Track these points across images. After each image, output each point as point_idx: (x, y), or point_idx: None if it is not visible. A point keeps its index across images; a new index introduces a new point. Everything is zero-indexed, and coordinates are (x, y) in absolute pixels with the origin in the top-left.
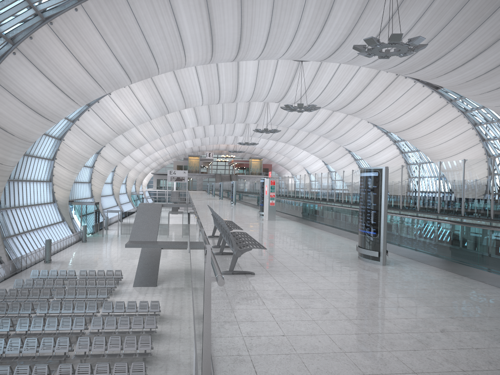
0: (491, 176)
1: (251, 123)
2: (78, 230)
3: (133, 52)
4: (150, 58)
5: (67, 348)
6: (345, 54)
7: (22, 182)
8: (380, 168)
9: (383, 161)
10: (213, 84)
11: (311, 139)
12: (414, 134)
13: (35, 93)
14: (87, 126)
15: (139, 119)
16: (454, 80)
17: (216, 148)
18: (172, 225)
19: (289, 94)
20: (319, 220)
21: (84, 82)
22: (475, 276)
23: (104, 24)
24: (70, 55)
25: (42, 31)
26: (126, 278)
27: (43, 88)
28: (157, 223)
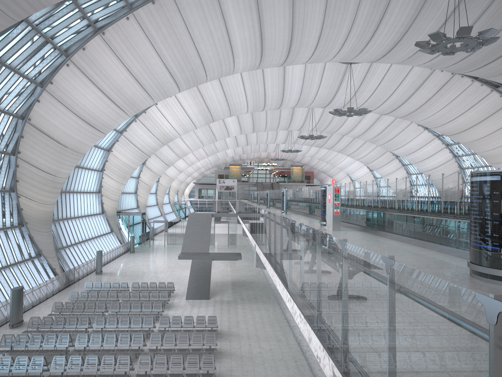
0: None
1: (294, 130)
2: (126, 240)
3: (182, 60)
4: (199, 66)
5: (128, 367)
6: (401, 54)
7: (73, 193)
8: None
9: (435, 166)
10: (259, 91)
11: (356, 145)
12: (471, 136)
13: (87, 104)
14: (134, 137)
15: (184, 129)
16: None
17: (257, 156)
18: (217, 235)
19: (337, 98)
20: (394, 231)
21: (134, 92)
22: None
23: (154, 32)
24: (121, 65)
25: (94, 42)
26: (177, 290)
27: (95, 99)
28: (209, 234)
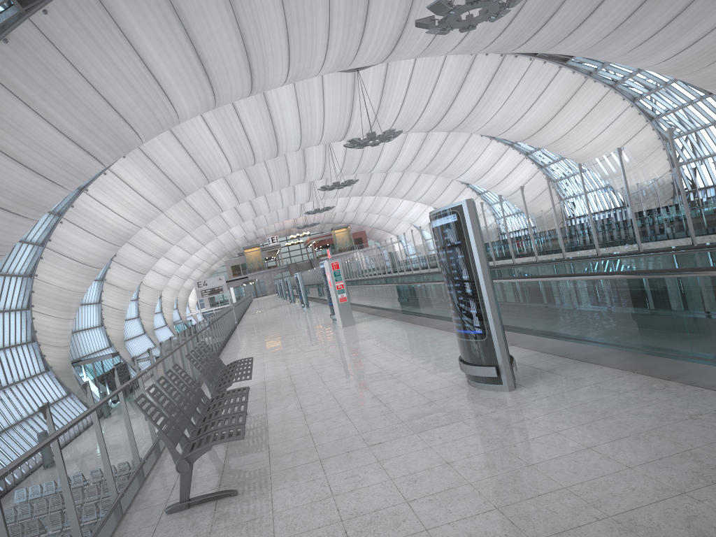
0: (674, 166)
1: (315, 180)
2: None
3: (87, 118)
4: (118, 121)
5: None
6: (415, 42)
7: None
8: (457, 204)
9: (518, 186)
10: (238, 137)
11: (409, 180)
12: (550, 135)
13: None
14: (66, 246)
15: (143, 216)
16: (586, 40)
17: (279, 228)
18: None
19: (354, 123)
20: (416, 311)
21: (25, 182)
22: (692, 378)
23: (24, 85)
24: None
25: None
26: None
27: None
28: None
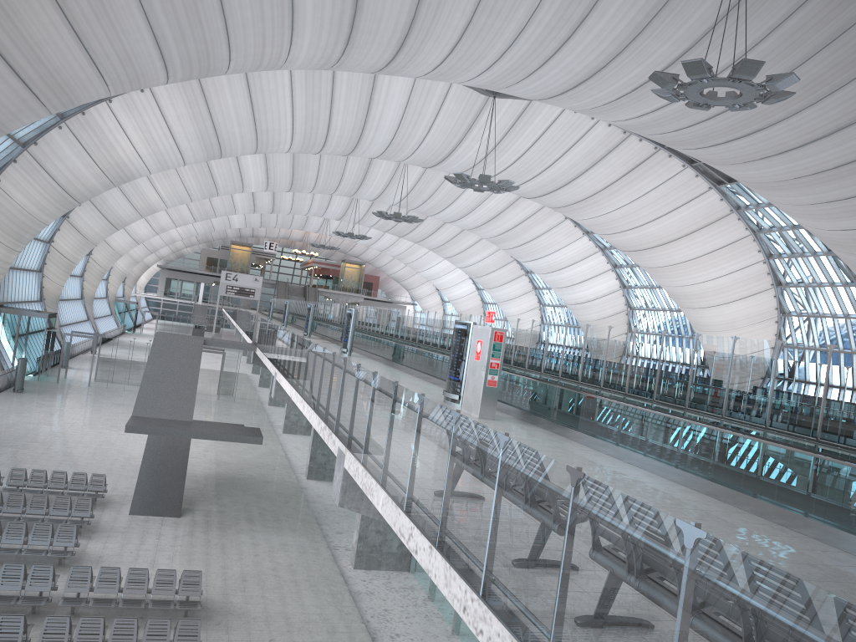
0: None
1: (365, 199)
2: (8, 365)
3: (186, 15)
4: (219, 35)
5: None
6: (595, 94)
7: None
8: None
9: (589, 297)
10: (319, 115)
11: (464, 242)
12: (661, 258)
13: None
14: (52, 159)
15: (161, 161)
16: (774, 172)
17: (284, 236)
18: None
19: (456, 155)
20: (627, 443)
21: (68, 60)
22: None
23: None
24: None
25: None
26: (112, 489)
27: None
28: (195, 382)
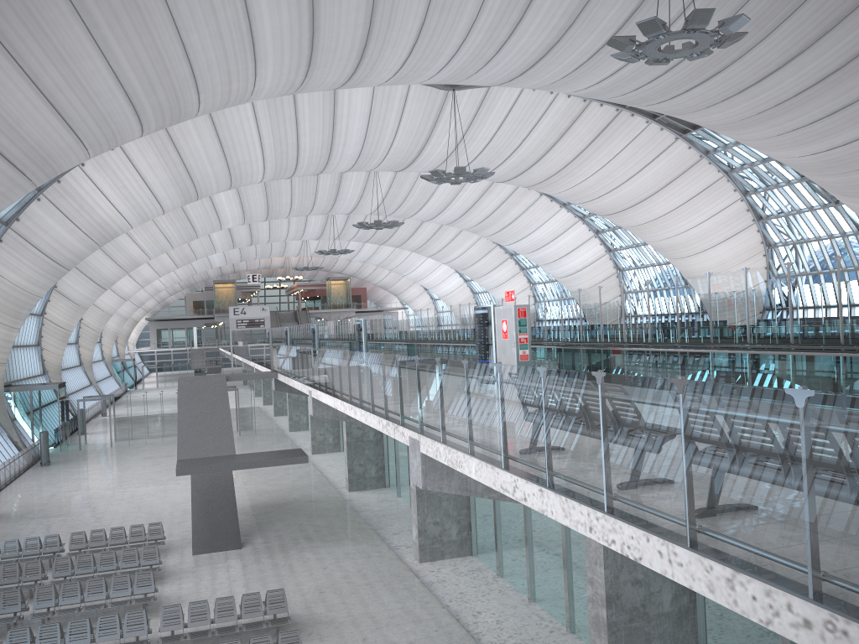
0: None
1: (341, 213)
2: (28, 441)
3: (153, 67)
4: (187, 80)
5: None
6: (553, 69)
7: None
8: None
9: (578, 267)
10: (287, 139)
11: (445, 237)
12: (642, 215)
13: None
14: (36, 232)
15: (141, 214)
16: (737, 111)
17: (265, 265)
18: None
19: (426, 153)
20: None
21: (48, 132)
22: None
23: (93, 1)
24: (16, 73)
25: None
26: (168, 535)
27: None
28: (229, 417)
